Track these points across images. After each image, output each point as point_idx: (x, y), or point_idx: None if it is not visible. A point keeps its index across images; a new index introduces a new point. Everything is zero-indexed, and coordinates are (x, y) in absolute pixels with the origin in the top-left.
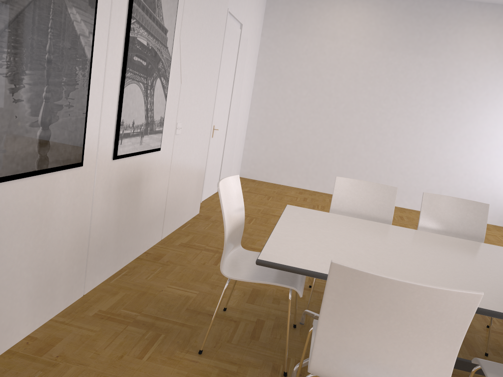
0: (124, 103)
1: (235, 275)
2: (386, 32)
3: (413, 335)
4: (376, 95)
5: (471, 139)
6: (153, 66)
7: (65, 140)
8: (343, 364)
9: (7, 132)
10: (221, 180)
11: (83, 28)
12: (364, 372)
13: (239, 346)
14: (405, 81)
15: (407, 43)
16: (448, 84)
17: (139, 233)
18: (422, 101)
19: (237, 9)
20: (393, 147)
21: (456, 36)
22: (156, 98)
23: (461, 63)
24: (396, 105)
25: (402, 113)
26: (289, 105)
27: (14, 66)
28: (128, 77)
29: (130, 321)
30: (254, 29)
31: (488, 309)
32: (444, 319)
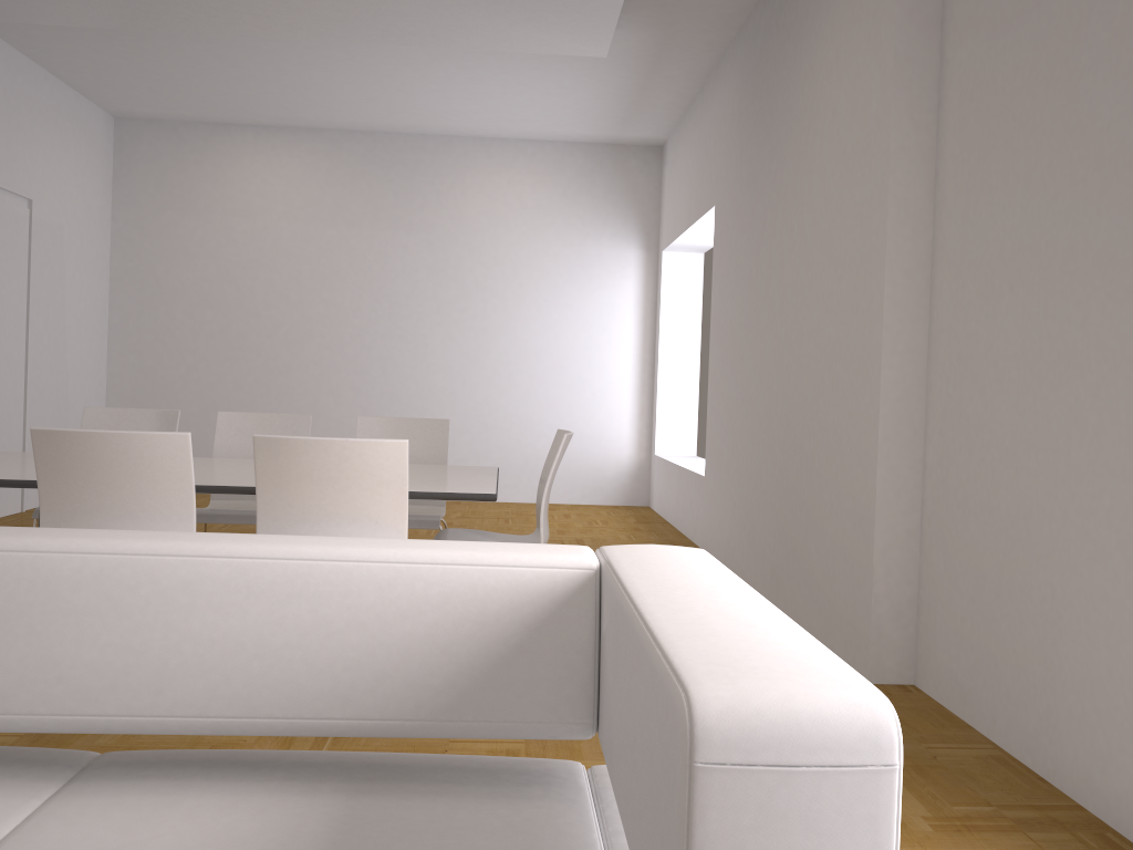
0: None
1: None
2: (339, 196)
3: None
4: (339, 305)
5: (511, 362)
6: None
7: None
8: None
9: None
10: None
11: None
12: None
13: None
14: (384, 277)
15: (377, 212)
16: (456, 274)
17: None
18: (419, 307)
19: (8, 174)
20: (384, 393)
21: (453, 193)
22: None
23: (470, 238)
24: (377, 319)
25: (389, 332)
26: (184, 341)
27: None
28: None
29: None
30: (82, 208)
31: None
32: None
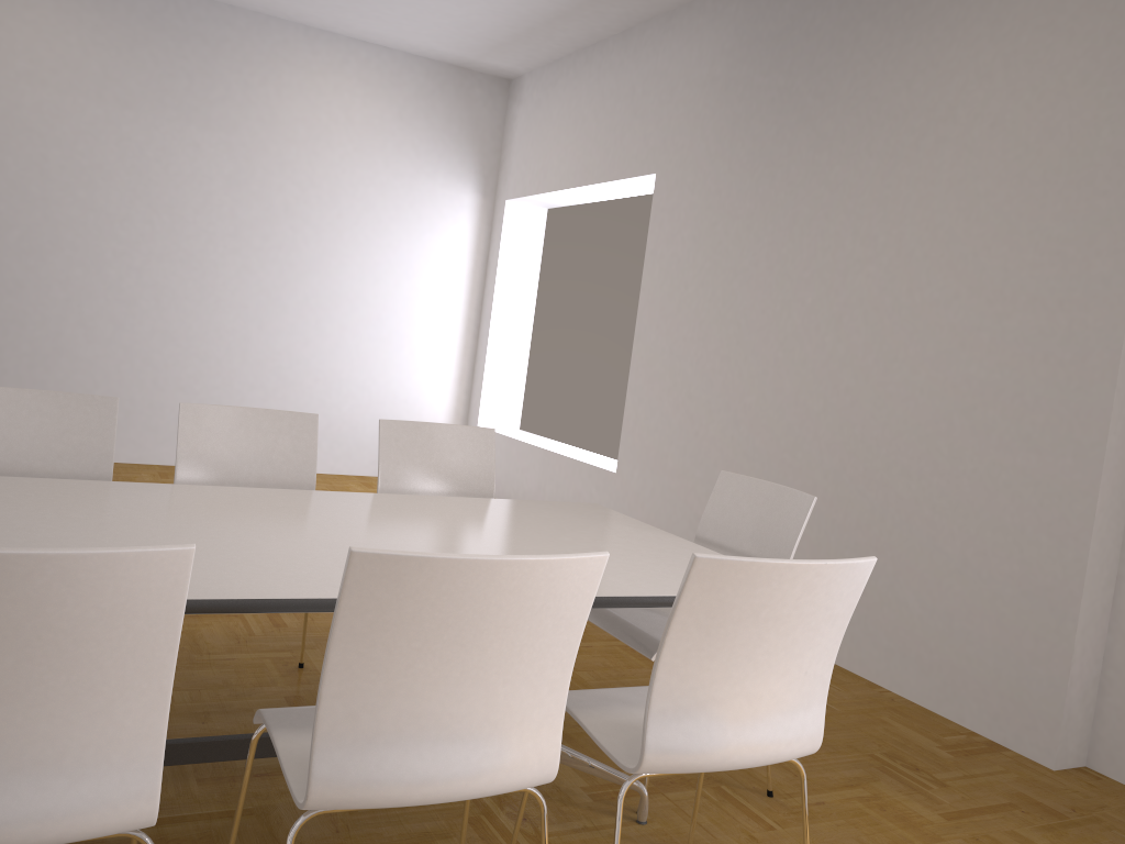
0: None
1: None
2: (110, 64)
3: (58, 680)
4: (101, 210)
5: (321, 306)
6: None
7: None
8: None
9: None
10: None
11: None
12: None
13: None
14: (166, 181)
15: (162, 95)
16: (261, 191)
17: None
18: (210, 226)
19: None
20: (156, 331)
21: (266, 90)
22: None
23: (282, 148)
24: (153, 234)
25: (168, 253)
26: None
27: None
28: None
29: None
30: None
31: (262, 598)
32: (121, 623)
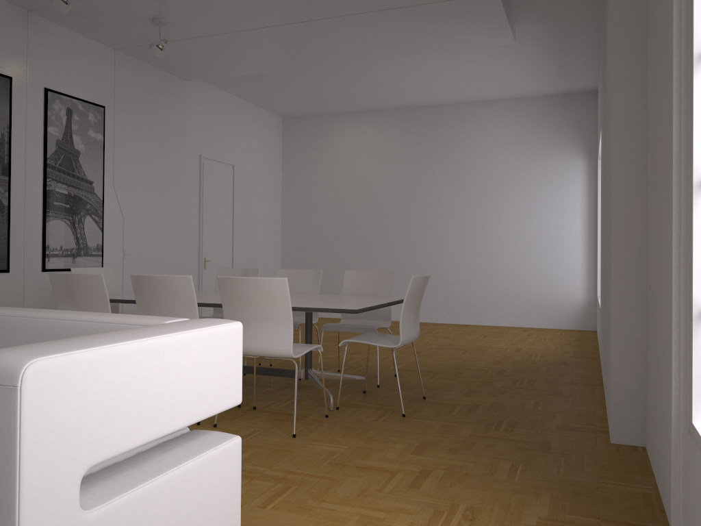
0: (47, 233)
1: None
2: (395, 146)
3: (87, 303)
4: (397, 209)
5: (500, 238)
6: (79, 207)
7: None
8: None
9: None
10: (85, 268)
11: None
12: None
13: None
14: (422, 191)
15: (416, 153)
16: (464, 185)
17: None
18: (442, 207)
19: (221, 153)
20: (423, 259)
21: (461, 137)
22: (88, 230)
23: (472, 163)
24: (418, 216)
25: (425, 223)
26: (317, 233)
27: None
28: (50, 215)
29: None
30: (263, 167)
31: None
32: (94, 291)
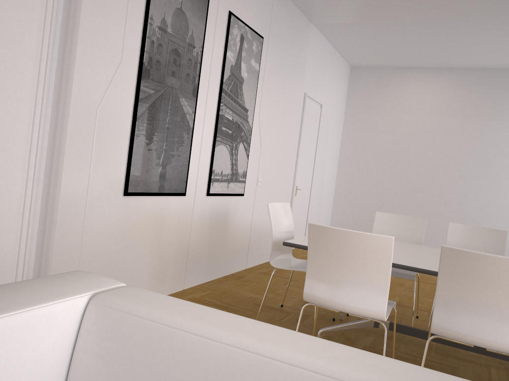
0: (214, 157)
1: (279, 266)
2: (459, 102)
3: (359, 268)
4: (454, 159)
5: None
6: (237, 134)
7: (175, 177)
8: (321, 291)
9: (143, 167)
10: (273, 203)
11: (188, 109)
12: (333, 295)
13: (285, 323)
14: (481, 145)
15: (480, 111)
16: None
17: (226, 257)
18: (501, 162)
19: (315, 93)
20: (475, 207)
21: None
22: (240, 157)
23: None
24: (475, 167)
25: (481, 175)
26: (372, 171)
27: (149, 130)
28: (218, 140)
29: (212, 304)
30: (336, 108)
31: (434, 270)
32: (374, 255)
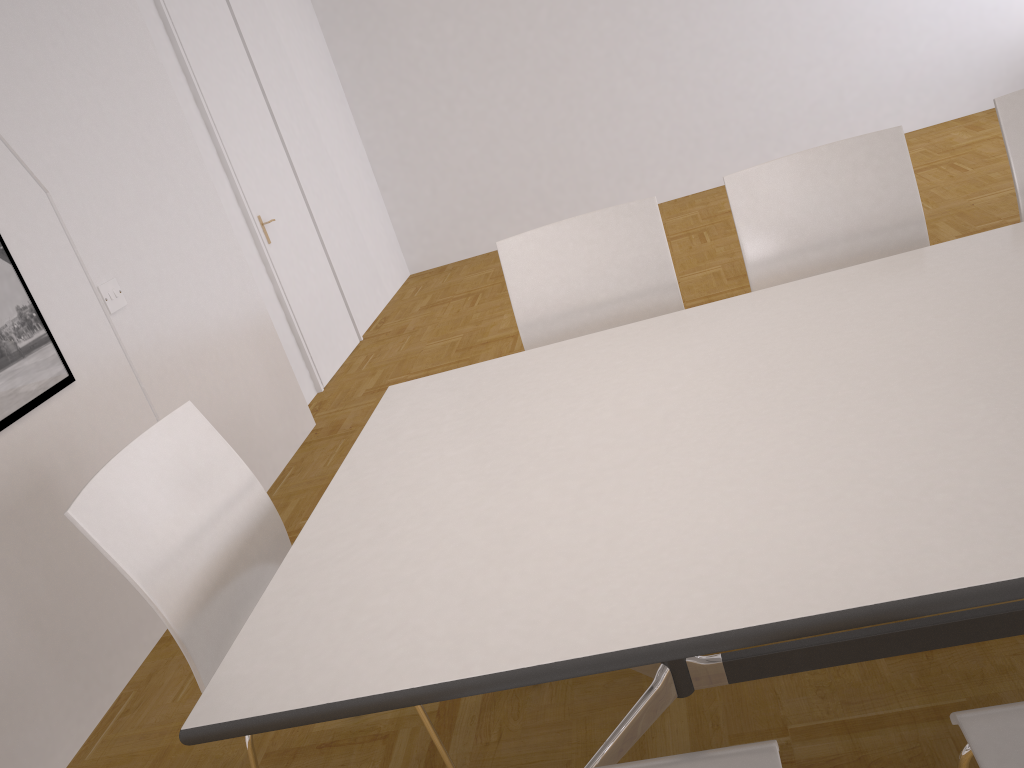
0: None
1: None
2: None
3: None
4: None
5: None
6: None
7: None
8: None
9: None
10: (108, 466)
11: None
12: None
13: None
14: None
15: None
16: None
17: (131, 590)
18: None
19: None
20: (694, 50)
21: None
22: None
23: None
24: None
25: None
26: (432, 72)
27: None
28: None
29: None
30: None
31: (916, 595)
32: None
